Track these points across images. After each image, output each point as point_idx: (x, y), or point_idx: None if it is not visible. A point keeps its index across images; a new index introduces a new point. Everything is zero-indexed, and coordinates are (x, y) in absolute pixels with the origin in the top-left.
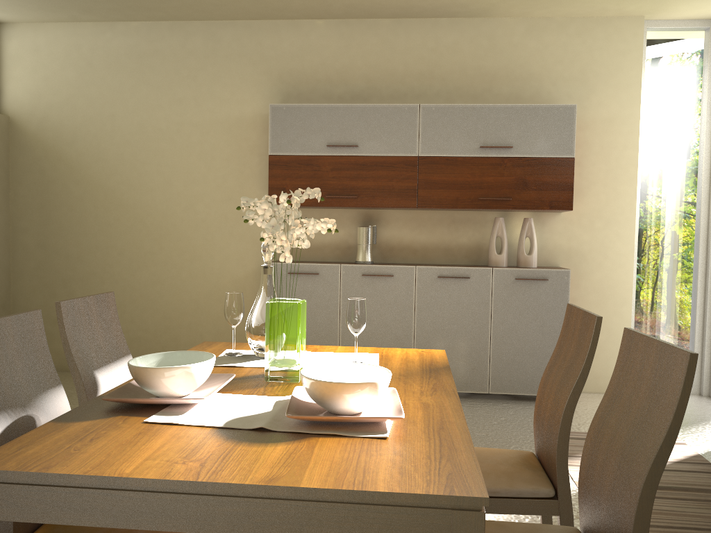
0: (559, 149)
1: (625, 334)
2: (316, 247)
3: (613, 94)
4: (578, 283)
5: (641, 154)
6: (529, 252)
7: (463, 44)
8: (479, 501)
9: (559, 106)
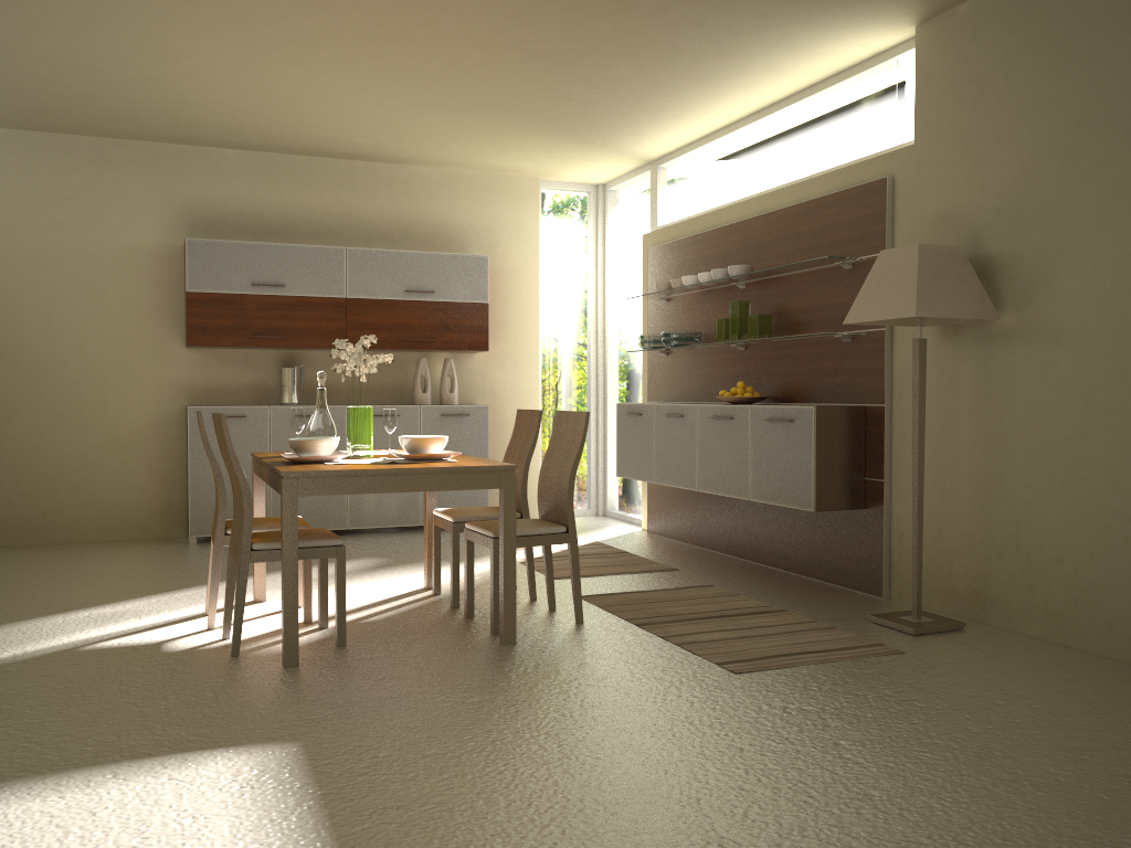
0: (476, 295)
1: (557, 413)
2: (232, 390)
3: (516, 245)
4: (494, 419)
5: (541, 300)
6: (451, 391)
7: (380, 188)
8: (514, 466)
9: (474, 256)
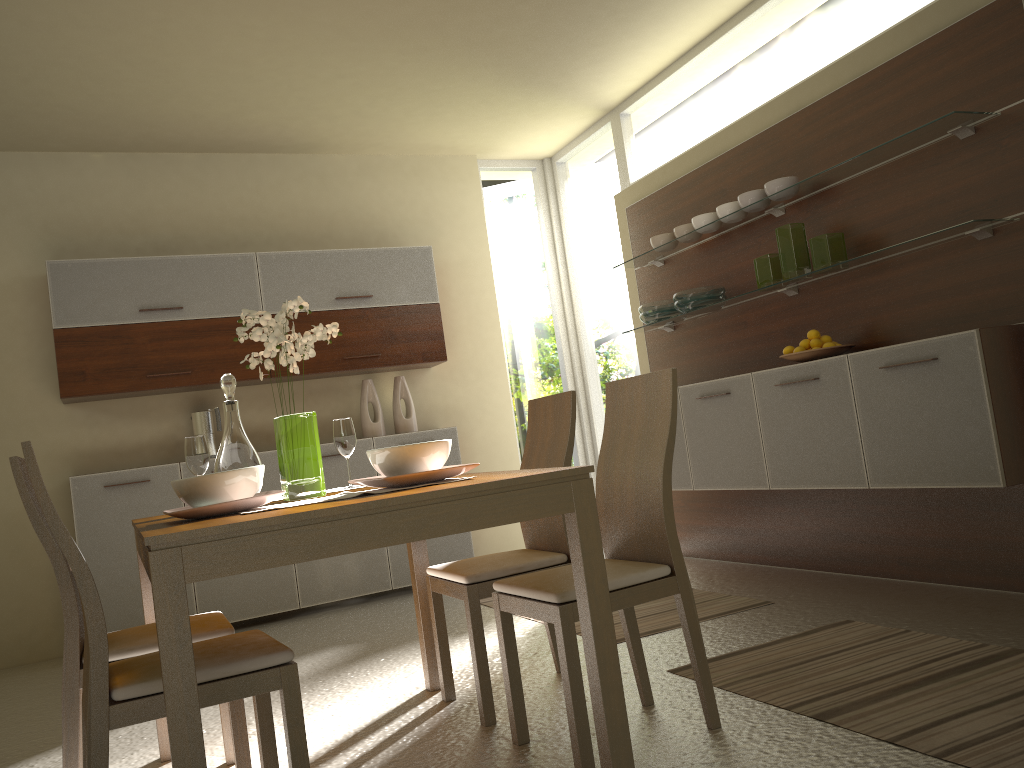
0: (423, 295)
1: (608, 387)
2: (130, 450)
3: (461, 235)
4: (462, 445)
5: (497, 297)
6: (407, 416)
7: (290, 184)
8: (588, 469)
9: (415, 248)
